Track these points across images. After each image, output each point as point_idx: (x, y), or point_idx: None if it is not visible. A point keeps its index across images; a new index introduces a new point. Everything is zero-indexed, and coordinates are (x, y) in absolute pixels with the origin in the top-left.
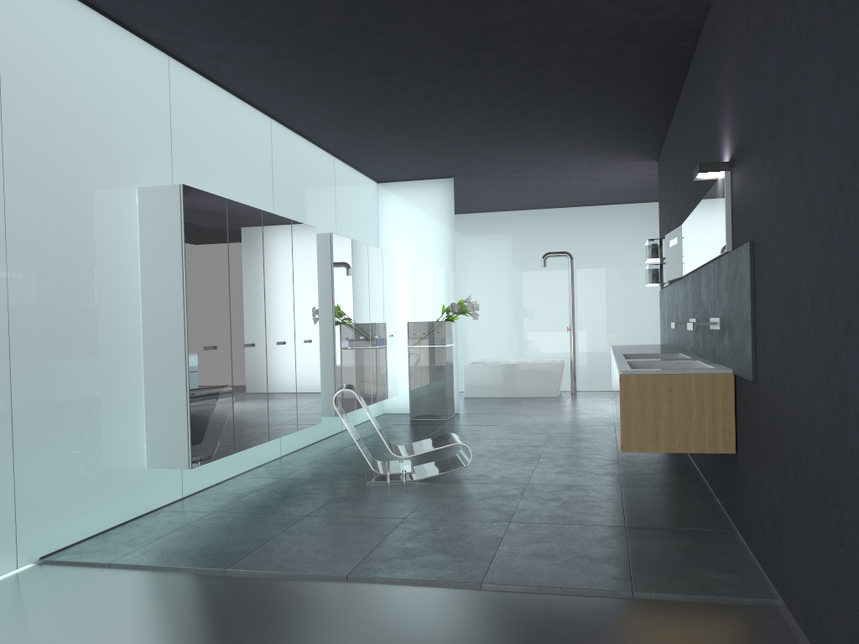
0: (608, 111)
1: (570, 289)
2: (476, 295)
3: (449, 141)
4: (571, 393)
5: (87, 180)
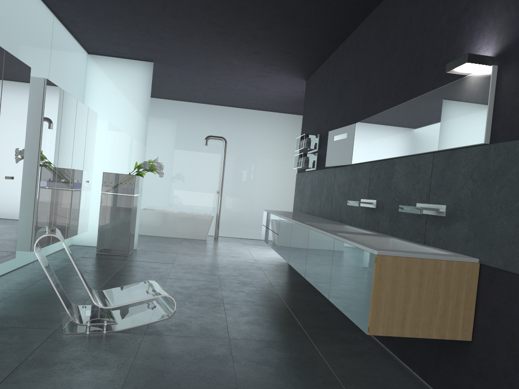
0: (303, 24)
1: (222, 164)
2: (151, 159)
3: (163, 23)
4: (215, 238)
5: None
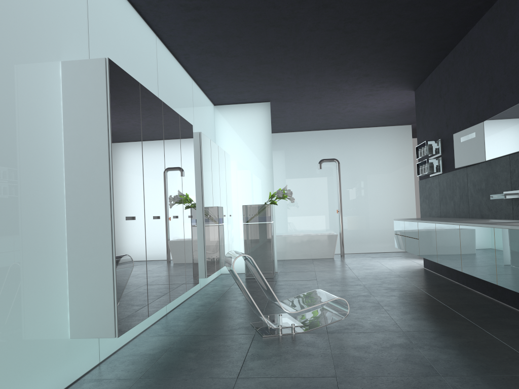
0: (413, 40)
1: (338, 184)
2: None
3: (283, 66)
4: (341, 255)
5: (14, 40)
